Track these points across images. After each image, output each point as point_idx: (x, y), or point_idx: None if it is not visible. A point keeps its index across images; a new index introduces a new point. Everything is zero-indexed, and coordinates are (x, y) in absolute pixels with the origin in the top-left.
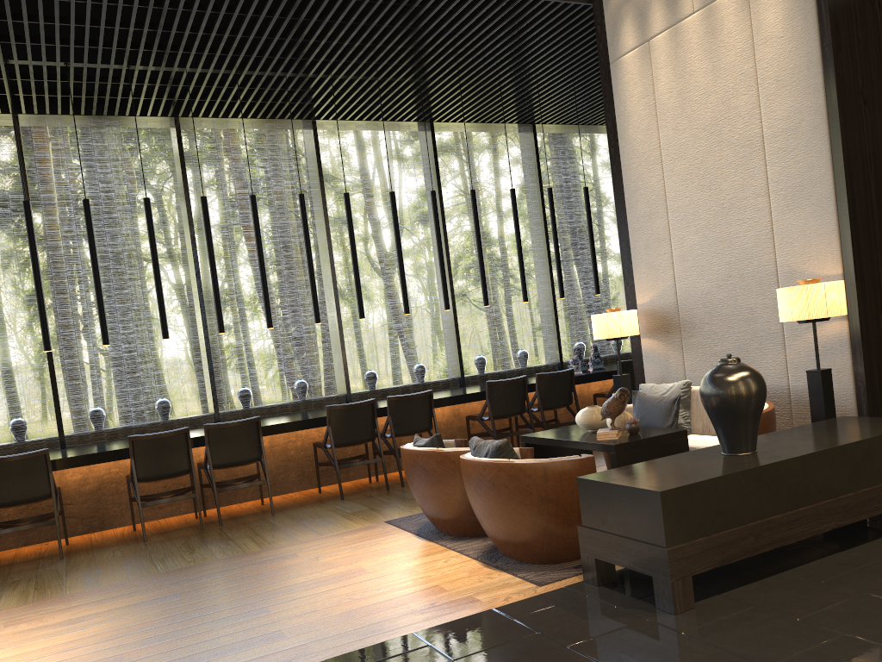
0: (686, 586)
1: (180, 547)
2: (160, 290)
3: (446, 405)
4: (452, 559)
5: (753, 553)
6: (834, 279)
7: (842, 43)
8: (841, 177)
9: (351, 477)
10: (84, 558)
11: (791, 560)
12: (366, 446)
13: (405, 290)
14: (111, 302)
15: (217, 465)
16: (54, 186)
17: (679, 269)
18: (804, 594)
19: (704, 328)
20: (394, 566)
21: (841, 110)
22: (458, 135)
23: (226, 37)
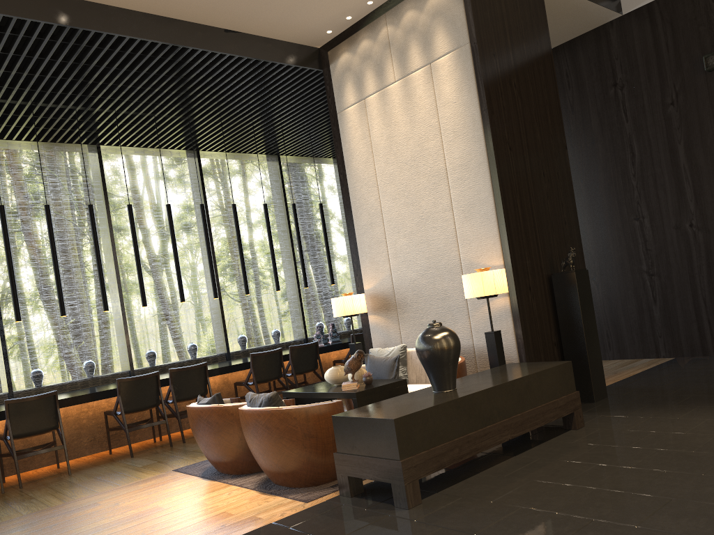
0: (415, 487)
1: None
2: None
3: (218, 374)
4: (234, 492)
5: (458, 460)
6: (498, 268)
7: (494, 109)
8: (498, 199)
9: (138, 439)
10: None
11: (484, 465)
12: (151, 412)
13: (181, 283)
14: None
15: (17, 435)
16: None
17: (393, 263)
18: (494, 485)
19: (414, 306)
20: (186, 502)
21: (496, 153)
22: (214, 162)
23: (25, 75)
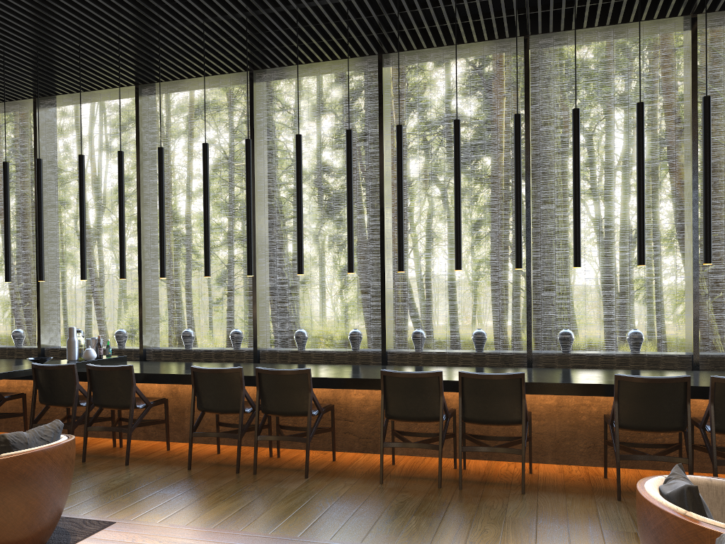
0: None
1: (391, 507)
2: (458, 218)
3: None
4: None
5: None
6: None
7: None
8: None
9: (660, 465)
10: (317, 485)
11: None
12: (679, 434)
13: None
14: (441, 230)
15: (469, 420)
16: (405, 119)
17: None
18: None
19: None
20: None
21: None
22: None
23: None
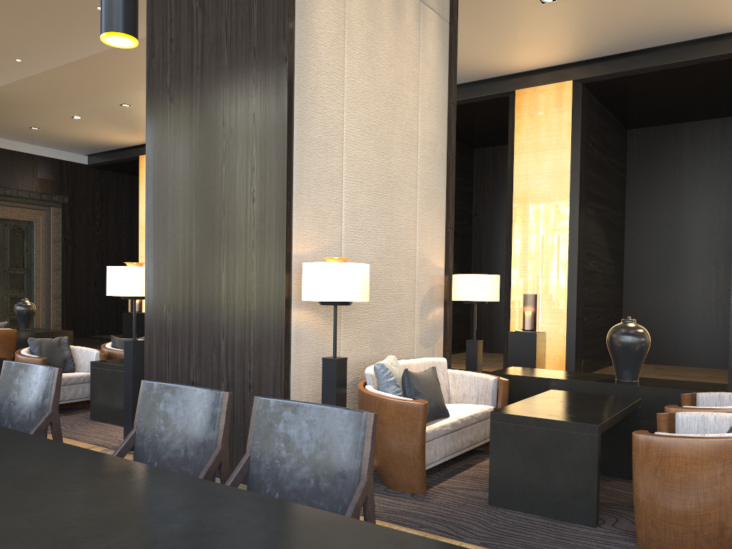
0: None
1: None
2: None
3: None
4: None
5: None
6: None
7: None
8: None
9: None
10: None
11: None
12: None
13: None
14: None
15: None
16: None
17: None
18: None
19: None
20: None
21: None
22: None
23: None
